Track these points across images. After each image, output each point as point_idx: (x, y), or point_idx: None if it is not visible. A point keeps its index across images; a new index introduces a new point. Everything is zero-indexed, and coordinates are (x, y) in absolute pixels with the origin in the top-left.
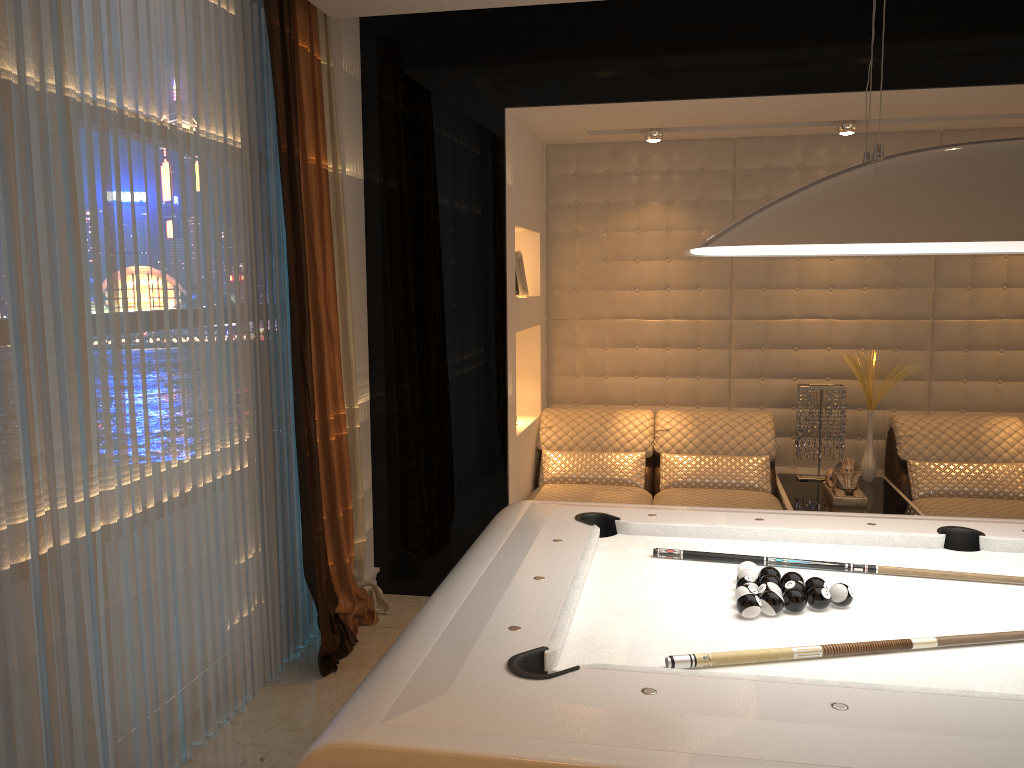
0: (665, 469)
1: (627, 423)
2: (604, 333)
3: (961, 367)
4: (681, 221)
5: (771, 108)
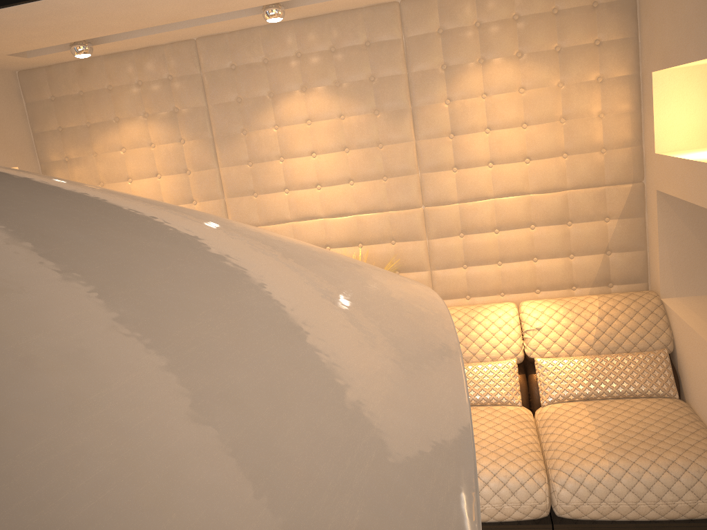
0: None
1: None
2: None
3: (459, 253)
4: (161, 134)
5: (132, 5)
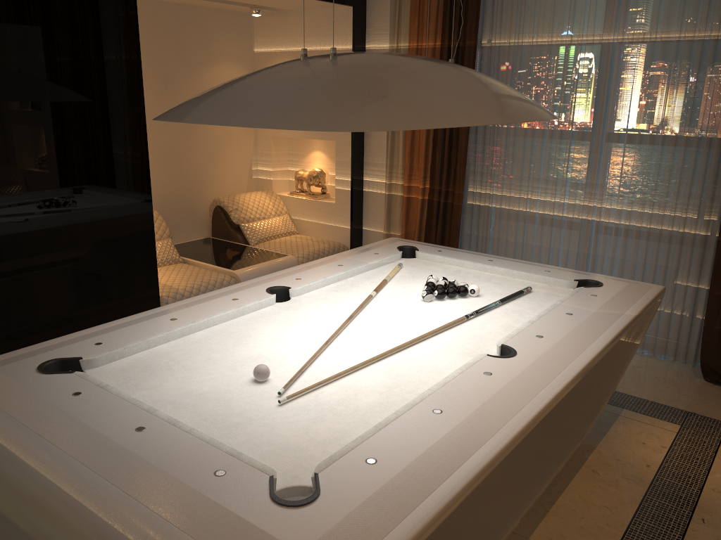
0: None
1: None
2: None
3: None
4: None
5: None
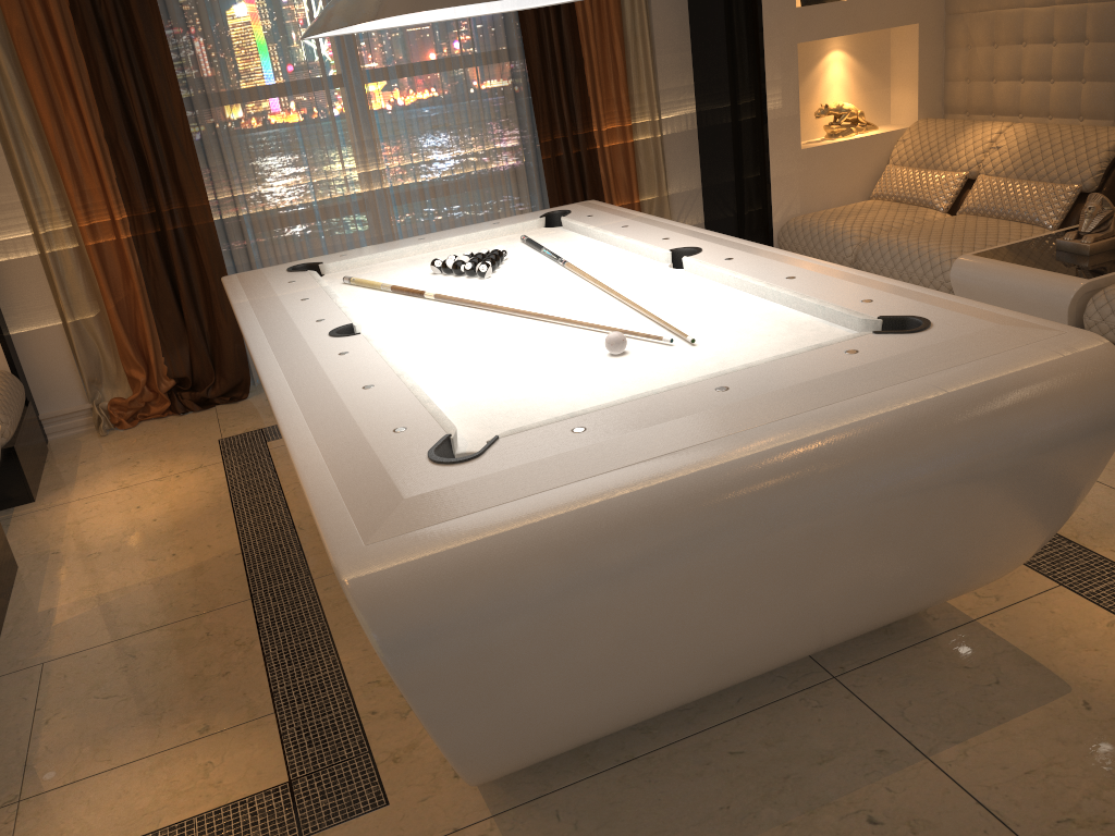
0: (969, 193)
1: (968, 138)
2: (992, 28)
3: None
4: None
5: None
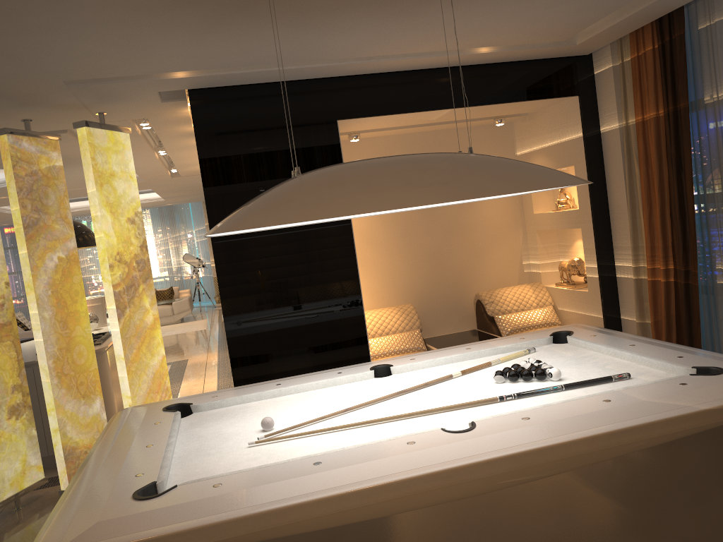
0: None
1: None
2: None
3: None
4: None
5: None
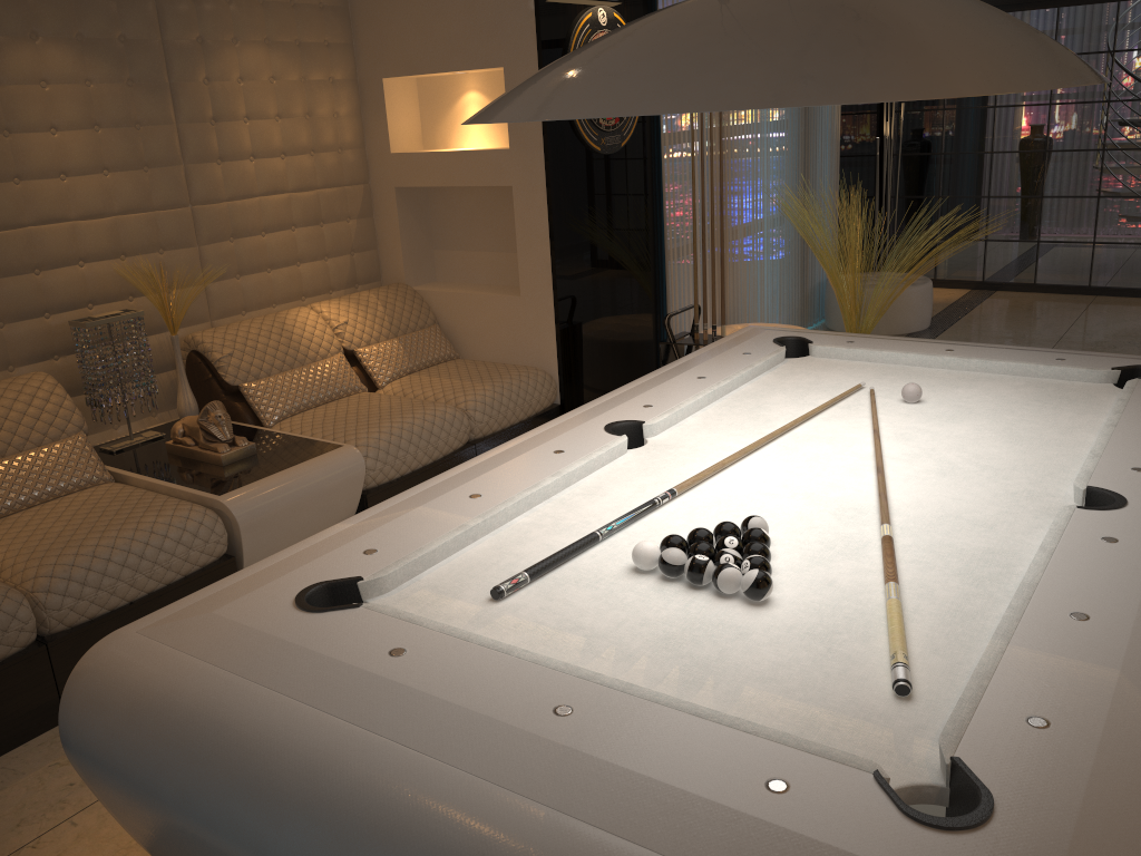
0: None
1: None
2: None
3: (233, 261)
4: None
5: None
